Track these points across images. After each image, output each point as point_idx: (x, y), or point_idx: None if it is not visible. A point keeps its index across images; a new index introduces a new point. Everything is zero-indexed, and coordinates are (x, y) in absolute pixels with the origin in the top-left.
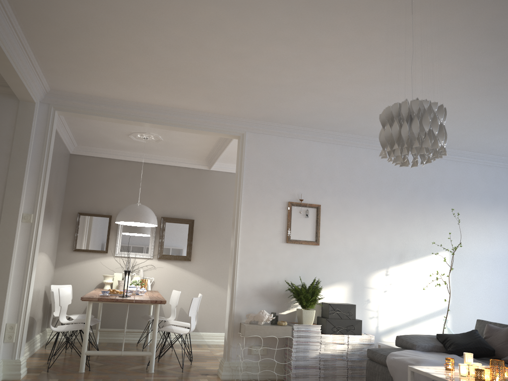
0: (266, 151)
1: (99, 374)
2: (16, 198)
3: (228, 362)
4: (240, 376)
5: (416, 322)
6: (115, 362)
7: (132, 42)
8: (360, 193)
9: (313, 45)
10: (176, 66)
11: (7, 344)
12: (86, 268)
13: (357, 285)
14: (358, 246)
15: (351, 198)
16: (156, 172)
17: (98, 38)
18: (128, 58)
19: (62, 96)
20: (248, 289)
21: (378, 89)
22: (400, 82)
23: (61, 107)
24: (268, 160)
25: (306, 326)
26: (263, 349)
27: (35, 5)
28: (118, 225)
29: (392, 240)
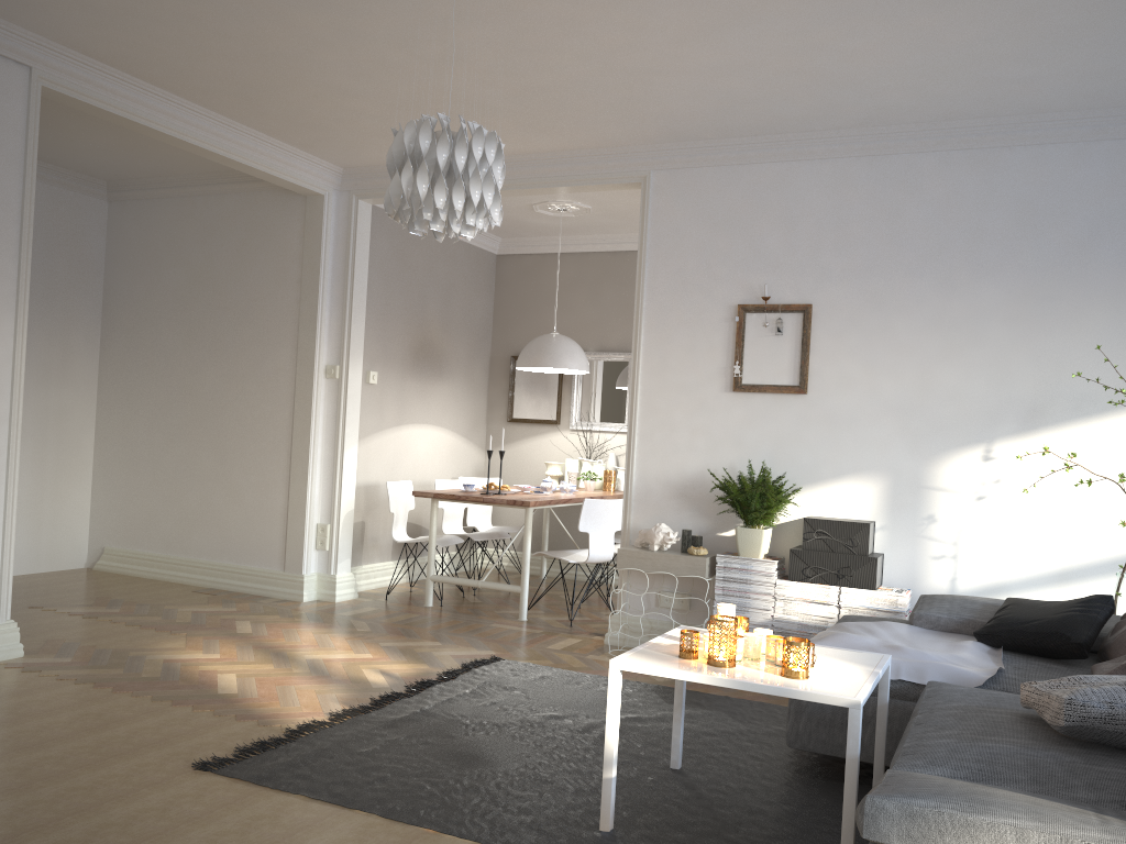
0: (691, 204)
1: (441, 611)
2: (310, 344)
3: (619, 616)
4: (608, 638)
5: (1074, 577)
6: (503, 602)
7: (313, 86)
8: (918, 265)
9: (507, 10)
10: (408, 98)
11: (321, 552)
12: (528, 450)
13: (902, 481)
14: (909, 392)
15: (893, 281)
16: (634, 267)
17: (277, 92)
18: (343, 105)
19: (361, 176)
20: (657, 485)
21: (752, 36)
22: (763, 11)
23: (364, 193)
24: (696, 224)
25: (743, 561)
26: (682, 600)
27: (173, 78)
28: (573, 375)
29: (1007, 375)
